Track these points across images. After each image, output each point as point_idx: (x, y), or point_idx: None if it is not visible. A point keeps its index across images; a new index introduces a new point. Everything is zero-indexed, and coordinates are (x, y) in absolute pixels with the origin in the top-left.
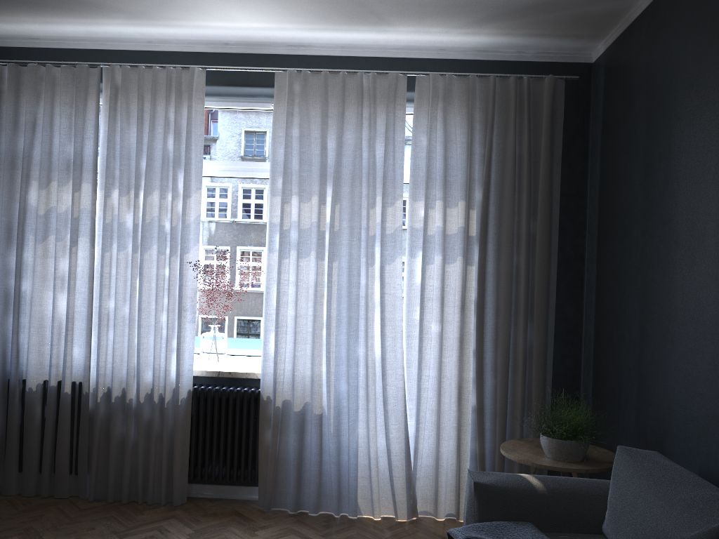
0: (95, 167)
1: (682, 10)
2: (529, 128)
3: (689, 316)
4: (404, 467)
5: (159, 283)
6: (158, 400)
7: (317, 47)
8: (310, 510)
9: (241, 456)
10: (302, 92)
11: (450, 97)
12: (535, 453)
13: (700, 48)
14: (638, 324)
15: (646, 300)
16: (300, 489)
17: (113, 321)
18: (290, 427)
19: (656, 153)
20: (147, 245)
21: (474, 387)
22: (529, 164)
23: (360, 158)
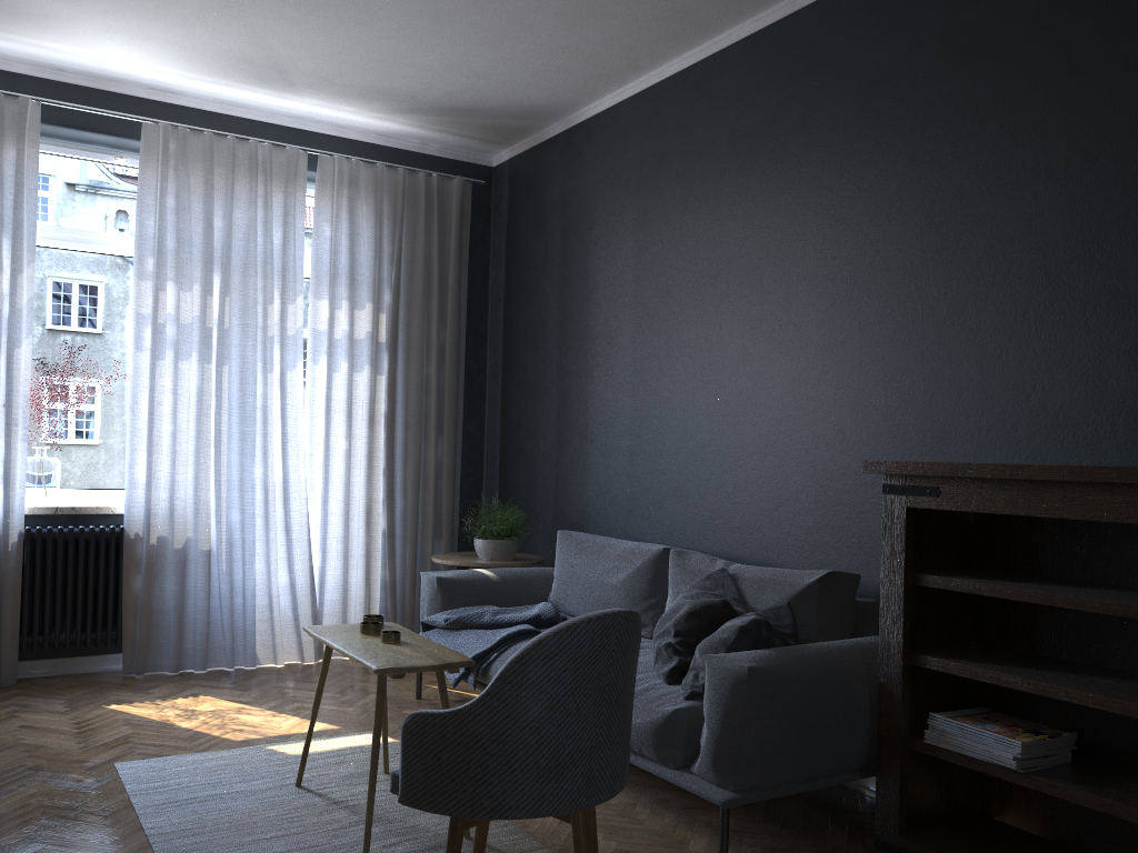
0: None
1: (599, 150)
2: (439, 230)
3: (607, 418)
4: (310, 603)
5: None
6: None
7: (190, 97)
8: (198, 667)
9: (99, 613)
10: (181, 154)
11: (358, 186)
12: (470, 559)
13: (616, 189)
14: (555, 431)
15: (563, 408)
16: (182, 644)
17: None
18: (167, 570)
19: (572, 273)
20: None
21: (383, 509)
22: (439, 268)
23: (256, 244)
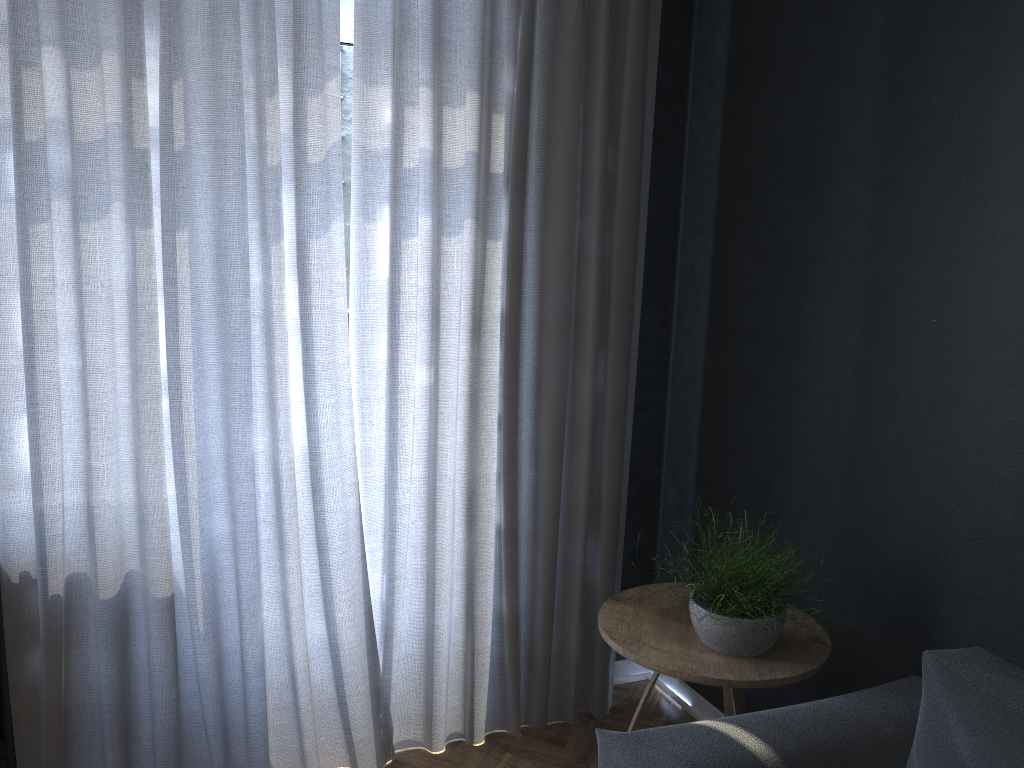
0: None
1: None
2: None
3: None
4: (366, 672)
5: None
6: None
7: None
8: None
9: None
10: None
11: None
12: (680, 642)
13: None
14: (853, 367)
15: (883, 323)
16: (132, 764)
17: None
18: (92, 635)
19: (936, 12)
20: None
21: (497, 490)
22: (609, 19)
23: None
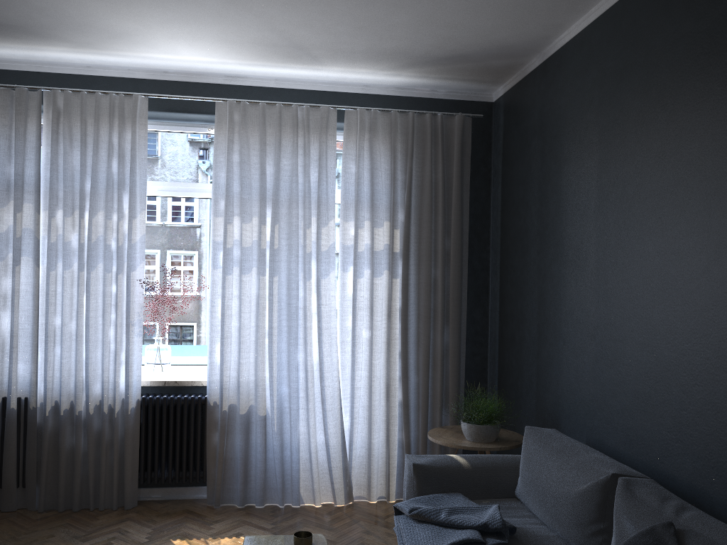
0: (38, 188)
1: (568, 75)
2: (443, 159)
3: (576, 321)
4: (341, 458)
5: (107, 299)
6: (107, 411)
7: (253, 79)
8: (257, 503)
9: (190, 458)
10: (242, 121)
11: (375, 130)
12: (457, 437)
13: (582, 109)
14: (536, 327)
15: (542, 307)
16: (247, 485)
17: (59, 337)
18: (236, 429)
19: (548, 187)
20: (94, 264)
21: (400, 384)
22: (443, 190)
23: (297, 183)
